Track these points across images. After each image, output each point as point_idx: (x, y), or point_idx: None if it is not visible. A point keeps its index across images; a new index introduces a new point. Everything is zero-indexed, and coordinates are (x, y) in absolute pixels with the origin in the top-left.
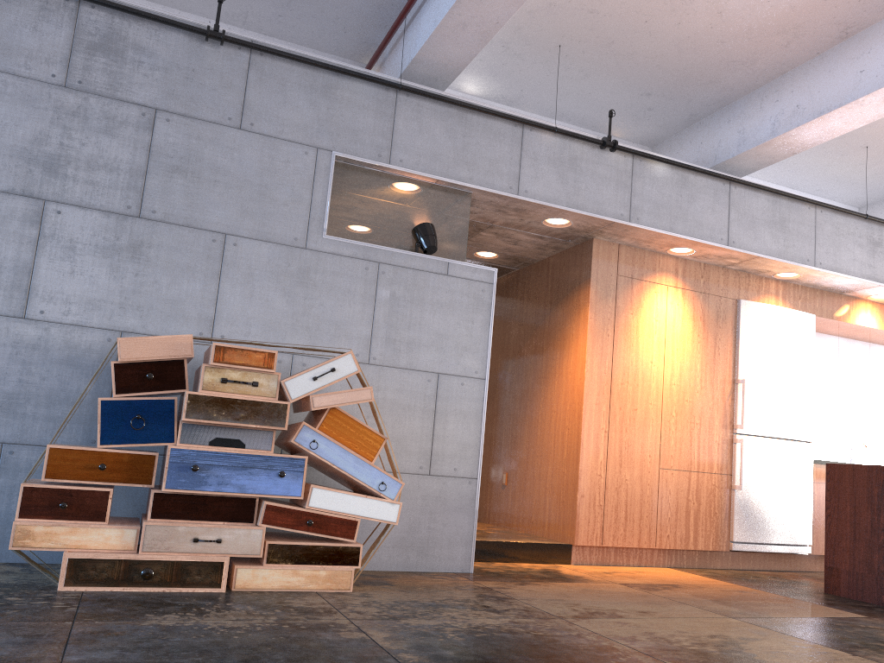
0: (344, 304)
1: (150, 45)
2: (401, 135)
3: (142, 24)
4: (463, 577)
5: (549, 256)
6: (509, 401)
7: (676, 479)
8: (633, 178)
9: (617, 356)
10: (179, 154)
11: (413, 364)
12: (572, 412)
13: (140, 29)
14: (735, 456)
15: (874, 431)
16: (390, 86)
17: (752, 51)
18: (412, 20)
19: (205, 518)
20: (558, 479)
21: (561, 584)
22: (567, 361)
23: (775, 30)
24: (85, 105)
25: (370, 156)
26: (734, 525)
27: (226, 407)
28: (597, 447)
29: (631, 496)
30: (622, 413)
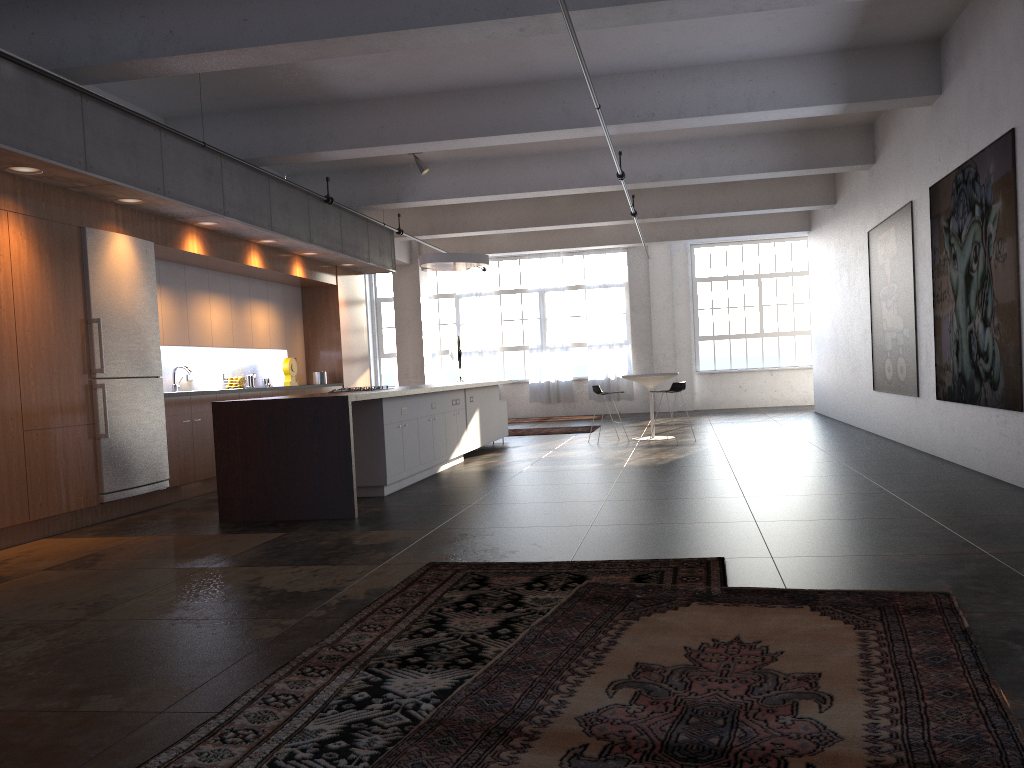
0: None
1: None
2: None
3: None
4: None
5: None
6: None
7: (42, 440)
8: None
9: None
10: None
11: None
12: None
13: None
14: (97, 403)
15: (188, 353)
16: None
17: None
18: None
19: None
20: None
21: None
22: None
23: None
24: None
25: None
26: (103, 476)
27: None
28: None
29: None
30: None
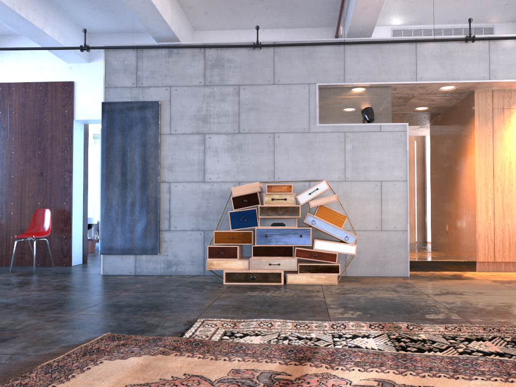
0: (330, 155)
1: (233, 58)
2: (349, 66)
3: (229, 50)
4: (400, 278)
5: (457, 103)
6: (446, 186)
7: None
8: (489, 53)
9: (496, 156)
10: (251, 102)
11: (367, 178)
12: (471, 190)
13: (228, 52)
14: None
15: None
16: (339, 44)
17: None
18: (347, 6)
19: (273, 255)
20: (468, 227)
21: (452, 281)
22: (467, 162)
23: None
24: (212, 91)
25: (334, 81)
26: None
27: (274, 210)
28: (487, 208)
29: (512, 233)
30: (502, 187)
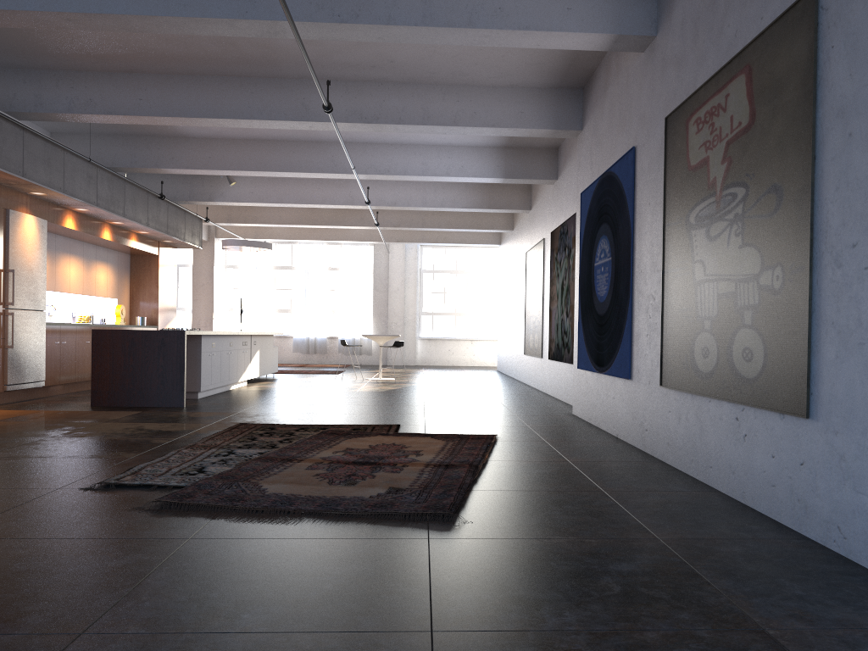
0: None
1: None
2: None
3: None
4: None
5: None
6: None
7: None
8: None
9: None
10: None
11: None
12: None
13: None
14: (7, 325)
15: (51, 296)
16: None
17: (71, 57)
18: None
19: None
20: None
21: None
22: None
23: (96, 56)
24: None
25: None
26: (8, 373)
27: None
28: None
29: None
30: None
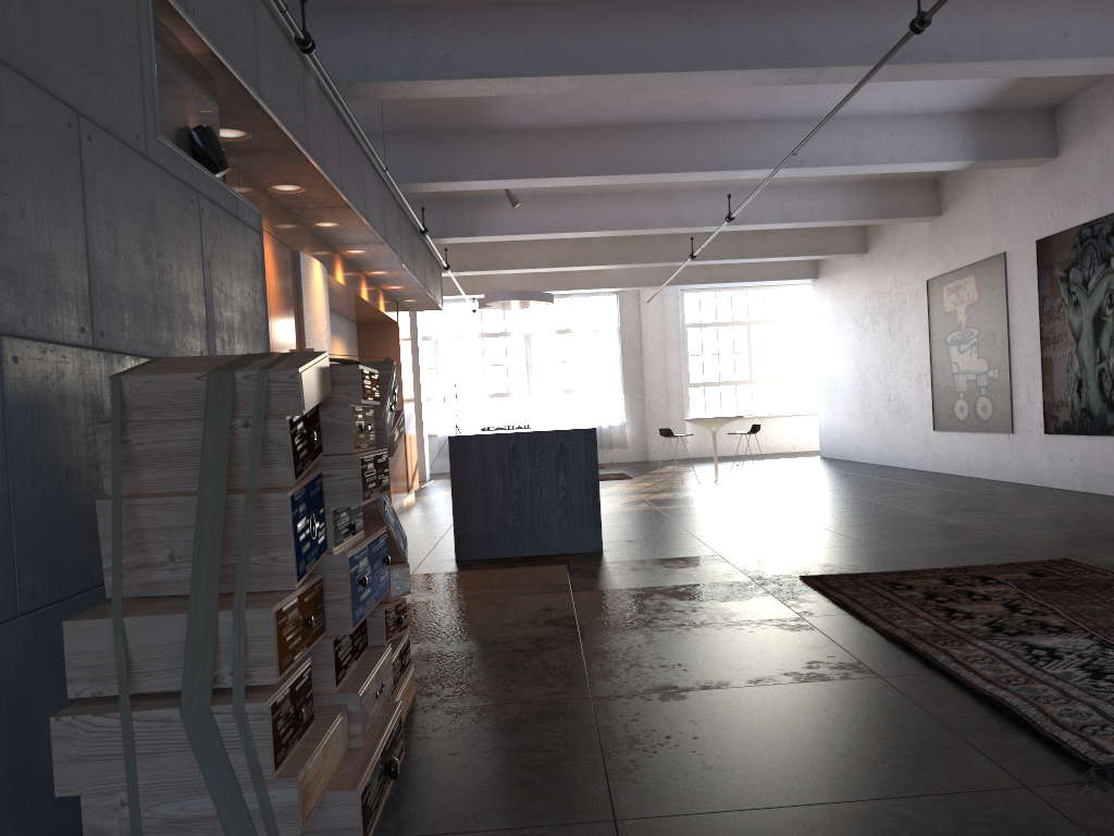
0: (185, 265)
1: None
2: None
3: None
4: None
5: None
6: None
7: None
8: (305, 92)
9: None
10: None
11: None
12: None
13: None
14: None
15: None
16: None
17: None
18: None
19: (353, 659)
20: None
21: None
22: None
23: None
24: None
25: None
26: None
27: (372, 471)
28: None
29: None
30: None
